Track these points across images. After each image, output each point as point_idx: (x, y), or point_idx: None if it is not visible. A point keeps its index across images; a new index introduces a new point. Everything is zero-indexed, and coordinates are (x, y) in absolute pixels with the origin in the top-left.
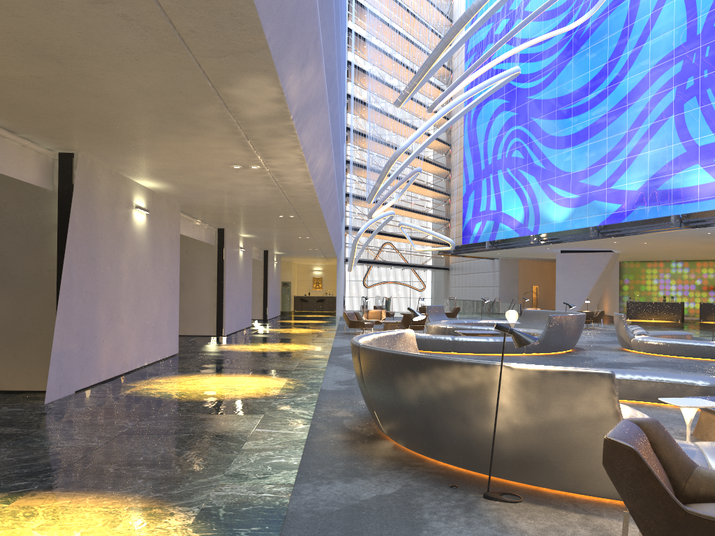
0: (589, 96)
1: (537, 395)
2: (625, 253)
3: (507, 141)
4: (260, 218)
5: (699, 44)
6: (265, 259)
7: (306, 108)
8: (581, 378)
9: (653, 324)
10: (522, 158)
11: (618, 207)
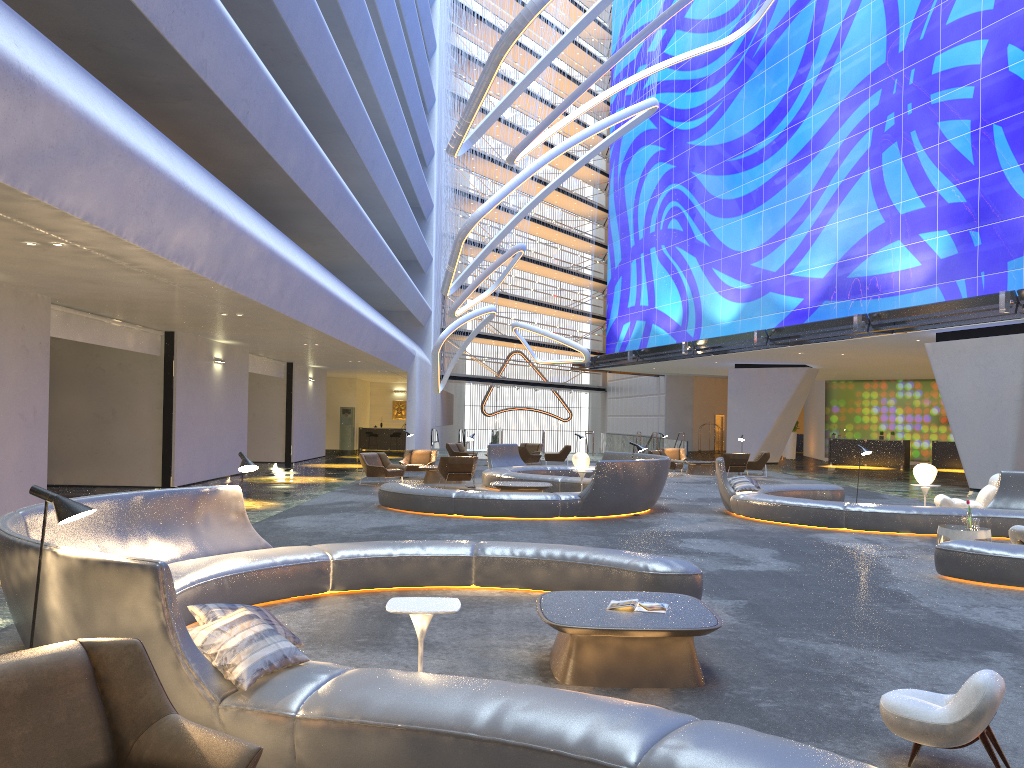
0: (764, 141)
1: (81, 596)
2: (829, 369)
3: (662, 206)
4: (202, 318)
5: (901, 66)
6: (289, 376)
7: (33, 158)
8: (122, 572)
9: (853, 472)
10: (681, 231)
11: (800, 302)
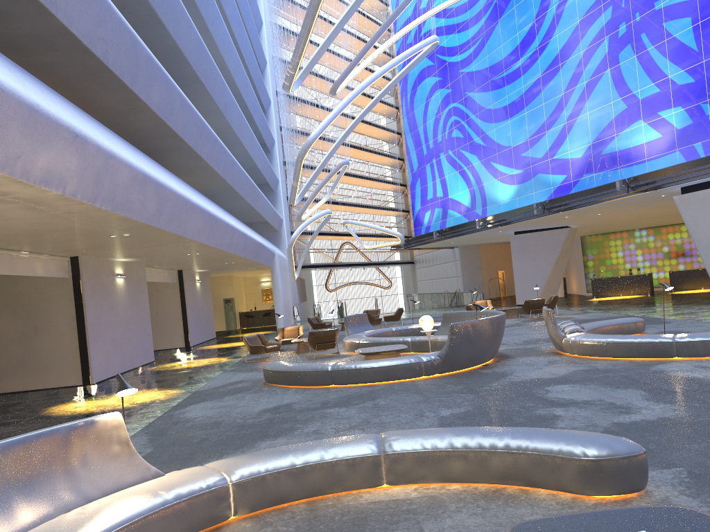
0: (520, 61)
1: None
2: (584, 227)
3: (445, 121)
4: (96, 241)
5: None
6: (180, 280)
7: None
8: None
9: (618, 302)
10: (462, 137)
11: (564, 178)
